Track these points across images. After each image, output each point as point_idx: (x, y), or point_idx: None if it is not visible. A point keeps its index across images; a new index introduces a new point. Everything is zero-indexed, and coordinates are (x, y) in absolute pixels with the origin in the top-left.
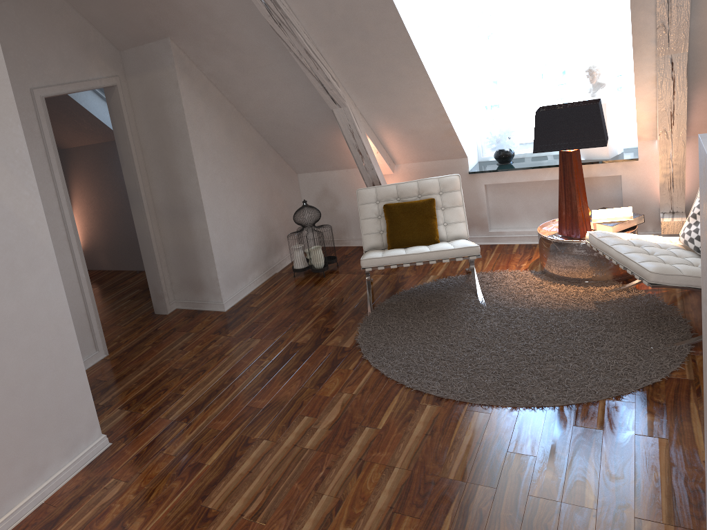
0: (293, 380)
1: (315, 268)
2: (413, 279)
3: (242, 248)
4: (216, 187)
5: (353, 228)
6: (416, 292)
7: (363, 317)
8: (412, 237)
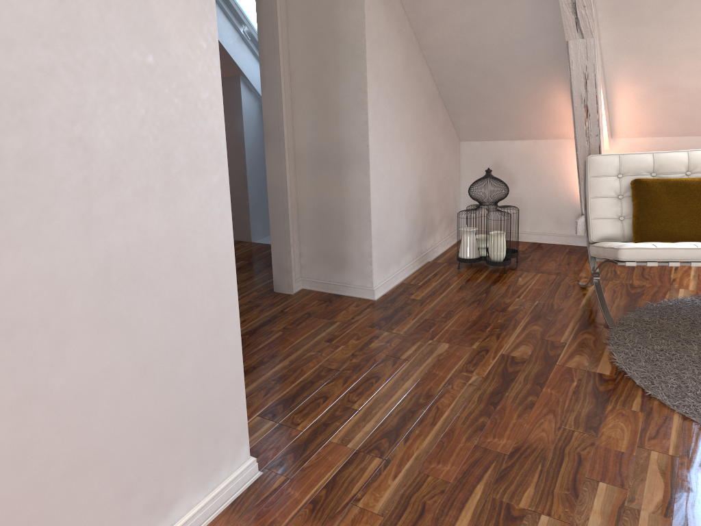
0: (538, 414)
1: (492, 260)
2: (653, 290)
3: (399, 221)
4: (384, 133)
5: (529, 218)
6: (675, 309)
7: (604, 332)
8: (679, 228)
